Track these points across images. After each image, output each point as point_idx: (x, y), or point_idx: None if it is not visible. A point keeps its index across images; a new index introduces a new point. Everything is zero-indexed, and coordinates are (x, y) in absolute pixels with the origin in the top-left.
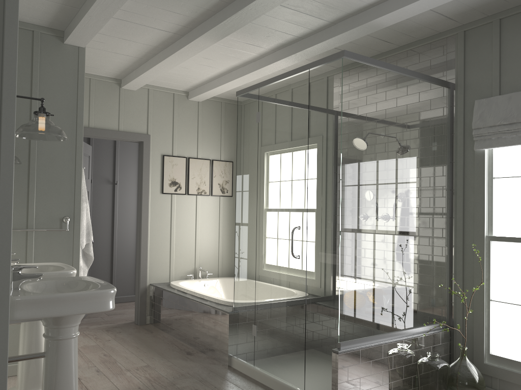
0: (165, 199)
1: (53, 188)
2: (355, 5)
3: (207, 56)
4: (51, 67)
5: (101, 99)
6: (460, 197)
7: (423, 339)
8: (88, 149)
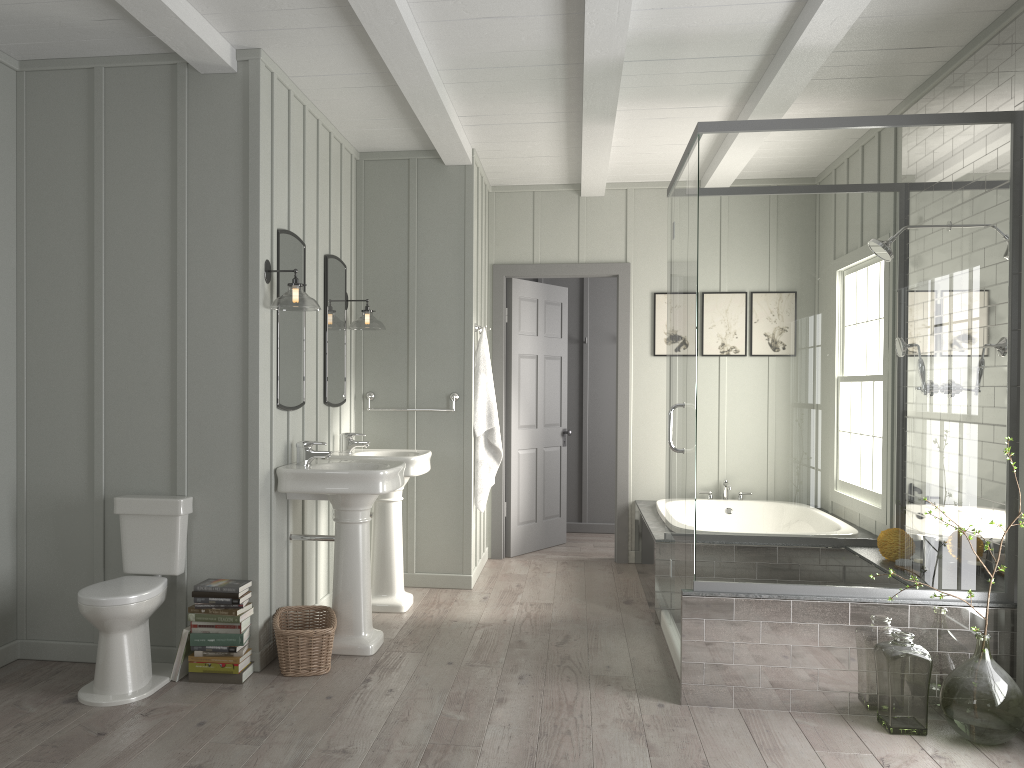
0: (659, 365)
1: (437, 356)
2: (763, 29)
3: (651, 133)
4: (431, 200)
5: (551, 220)
6: (1023, 344)
7: (909, 611)
8: (558, 293)
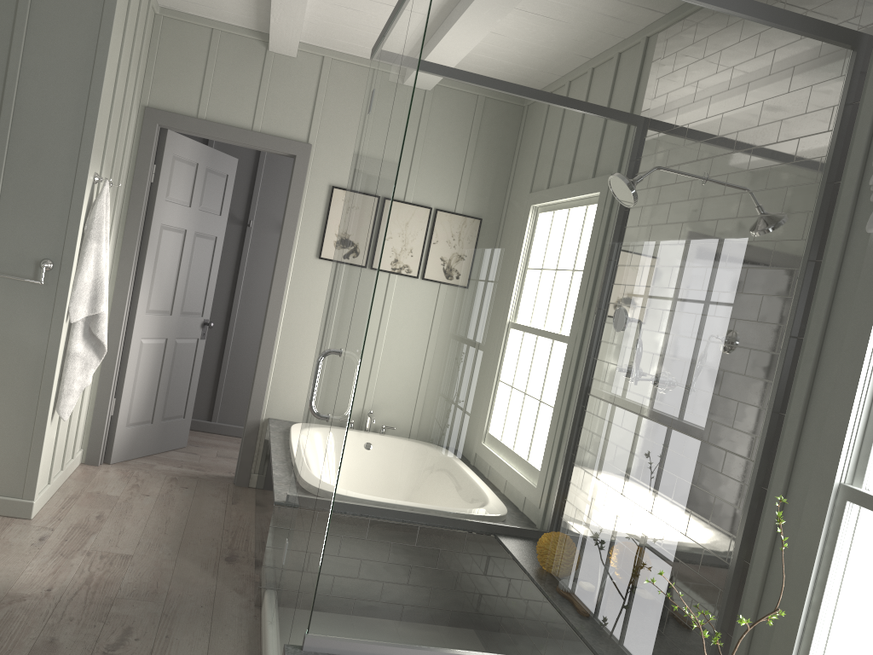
0: (323, 270)
1: (30, 206)
2: None
3: None
4: None
5: (228, 69)
6: (808, 361)
7: None
8: (225, 163)
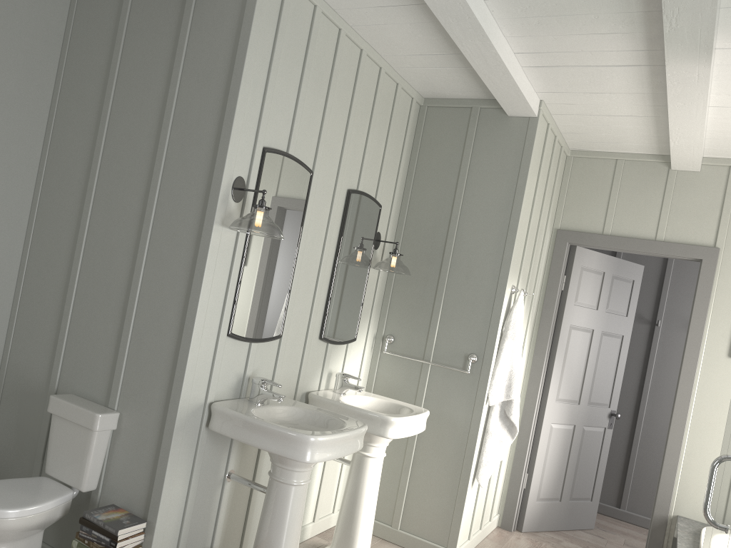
0: None
1: (462, 312)
2: None
3: None
4: (487, 151)
5: (631, 190)
6: None
7: None
8: (631, 270)
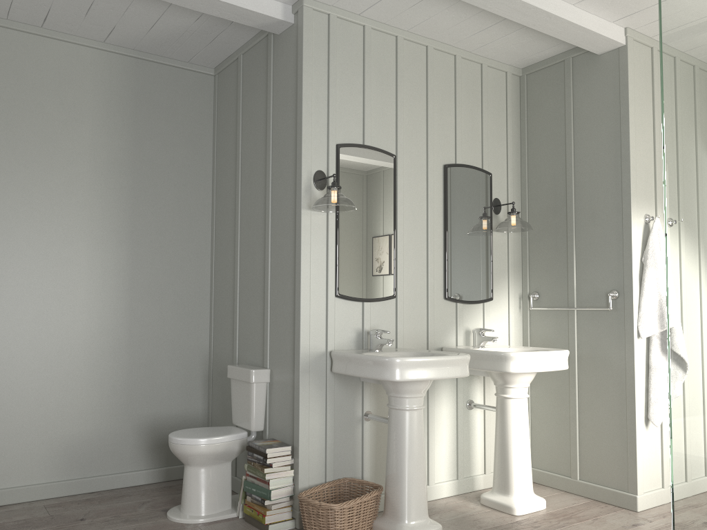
0: None
1: (595, 253)
2: None
3: None
4: (586, 94)
5: None
6: None
7: None
8: None
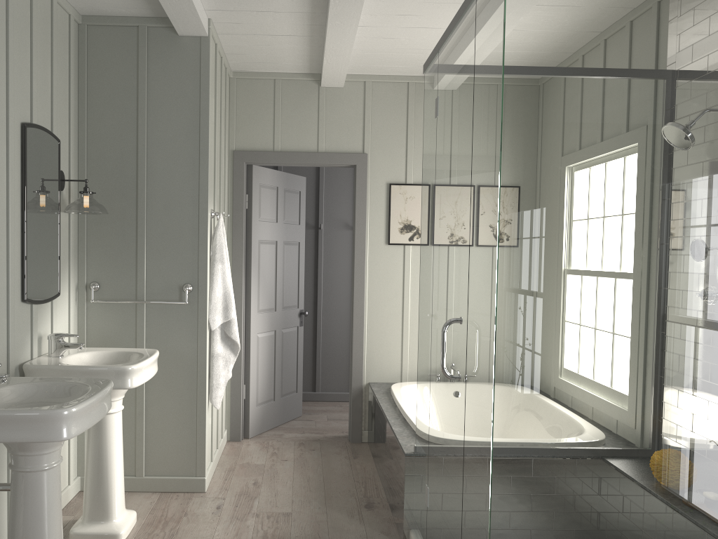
0: (393, 254)
1: (169, 244)
2: None
3: (401, 10)
4: (163, 74)
5: (291, 108)
6: None
7: None
8: (297, 182)
